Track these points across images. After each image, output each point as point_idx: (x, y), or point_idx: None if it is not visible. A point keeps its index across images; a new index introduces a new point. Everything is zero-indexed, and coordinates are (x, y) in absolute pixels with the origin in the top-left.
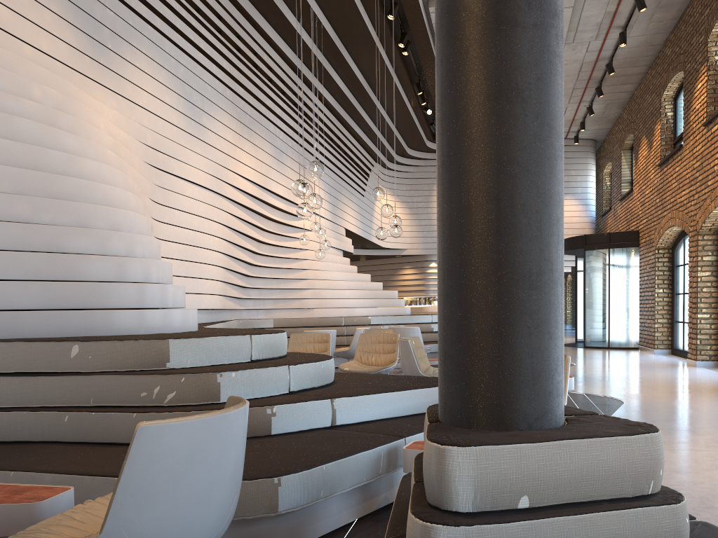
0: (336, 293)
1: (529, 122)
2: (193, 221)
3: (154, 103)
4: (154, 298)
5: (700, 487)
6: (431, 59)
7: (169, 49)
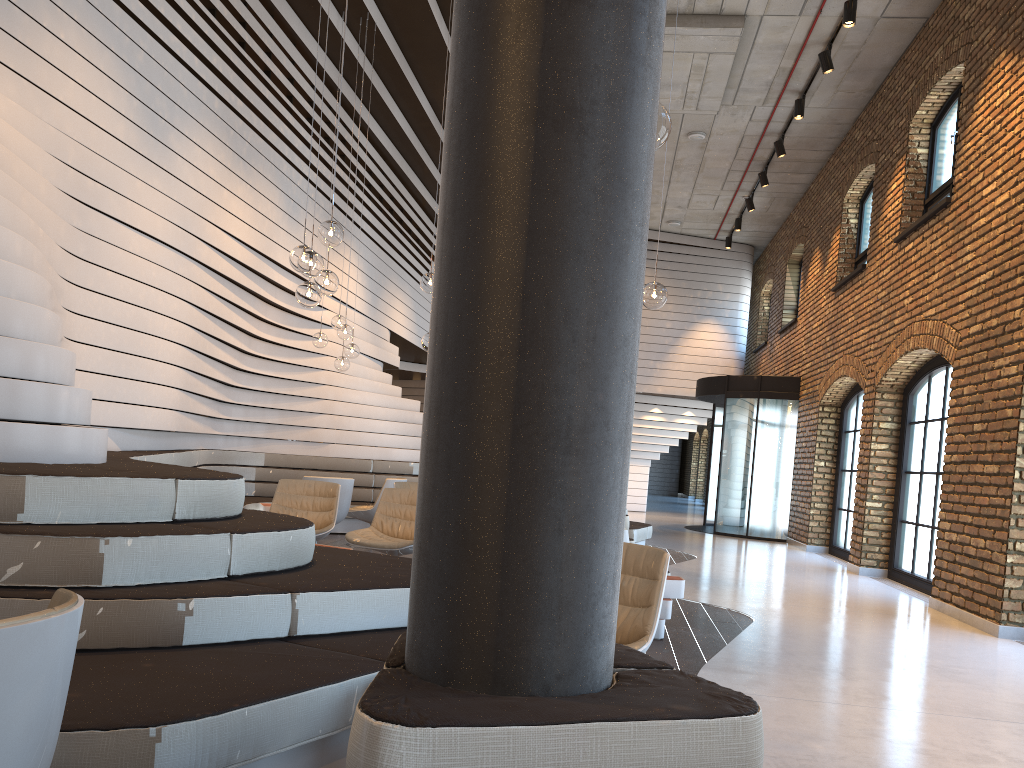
0: (366, 423)
1: (588, 168)
2: (137, 291)
3: (86, 100)
4: (29, 404)
5: (838, 766)
6: None
7: (121, 21)
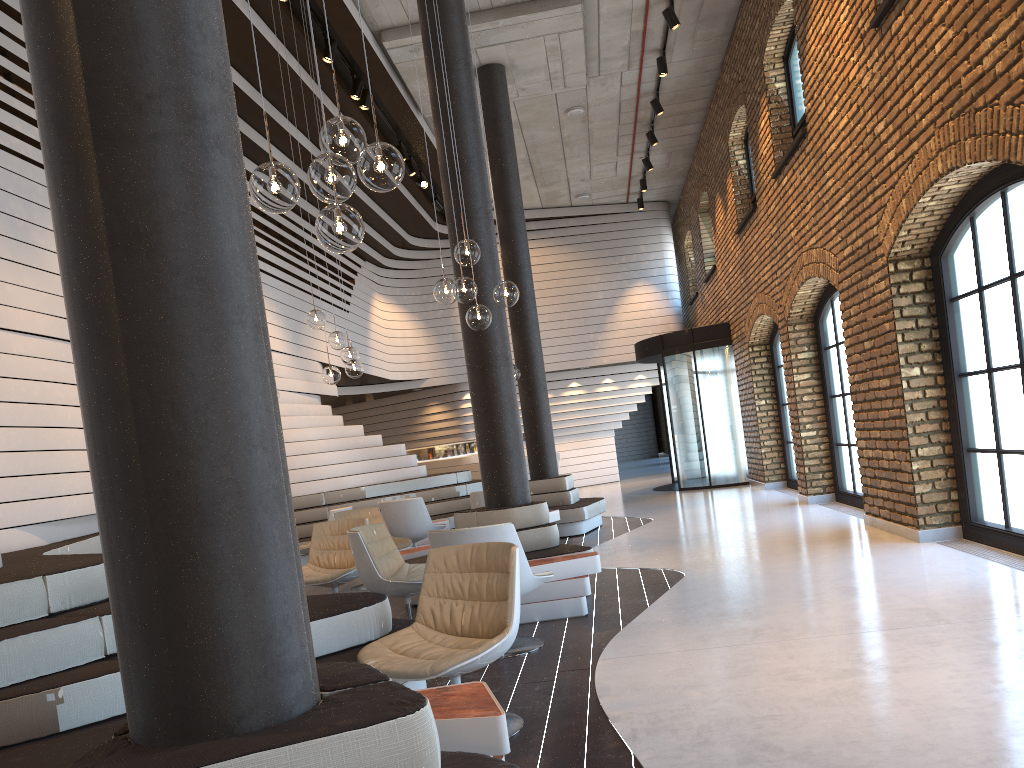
0: (310, 459)
1: (164, 280)
2: (31, 389)
3: None
4: None
5: (708, 710)
6: (407, 113)
7: None
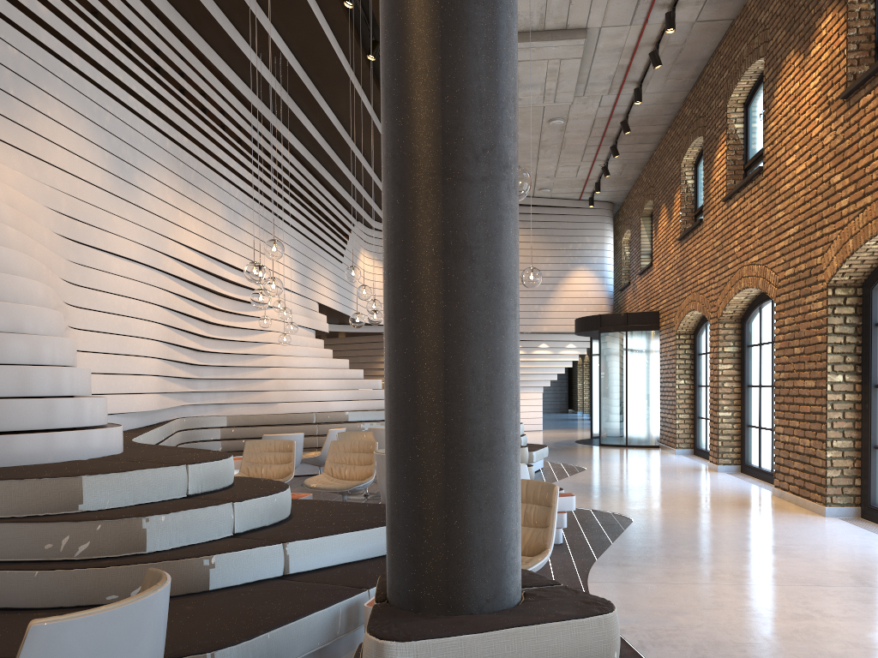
0: (306, 383)
1: (477, 282)
2: (121, 303)
3: (71, 160)
4: (66, 415)
5: (696, 632)
6: None
7: (91, 93)
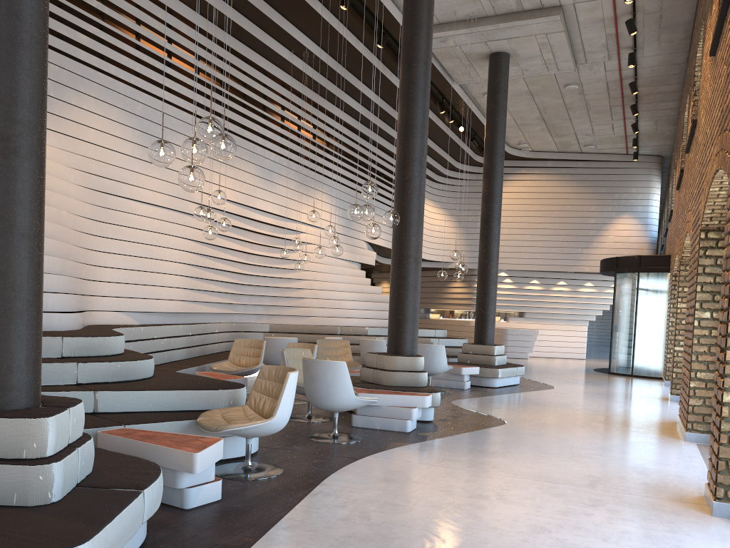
0: (336, 303)
1: None
2: (144, 236)
3: (103, 137)
4: None
5: (373, 493)
6: (443, 81)
7: (124, 90)
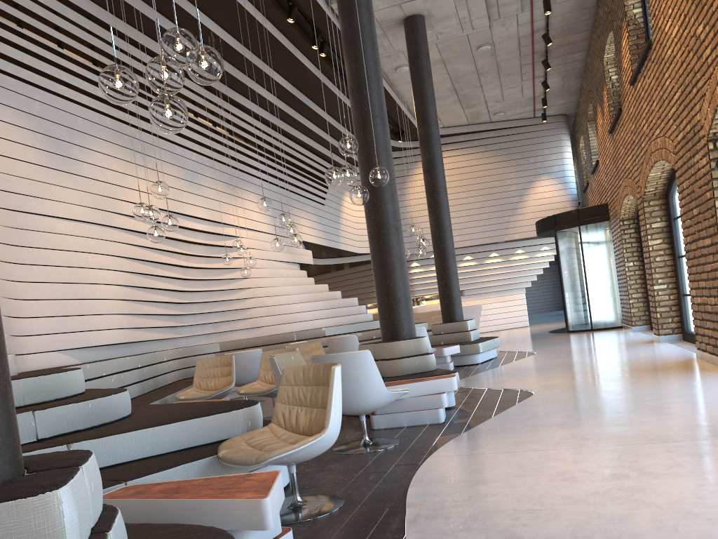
0: (286, 308)
1: None
2: (69, 257)
3: None
4: None
5: (485, 502)
6: None
7: (15, 87)
